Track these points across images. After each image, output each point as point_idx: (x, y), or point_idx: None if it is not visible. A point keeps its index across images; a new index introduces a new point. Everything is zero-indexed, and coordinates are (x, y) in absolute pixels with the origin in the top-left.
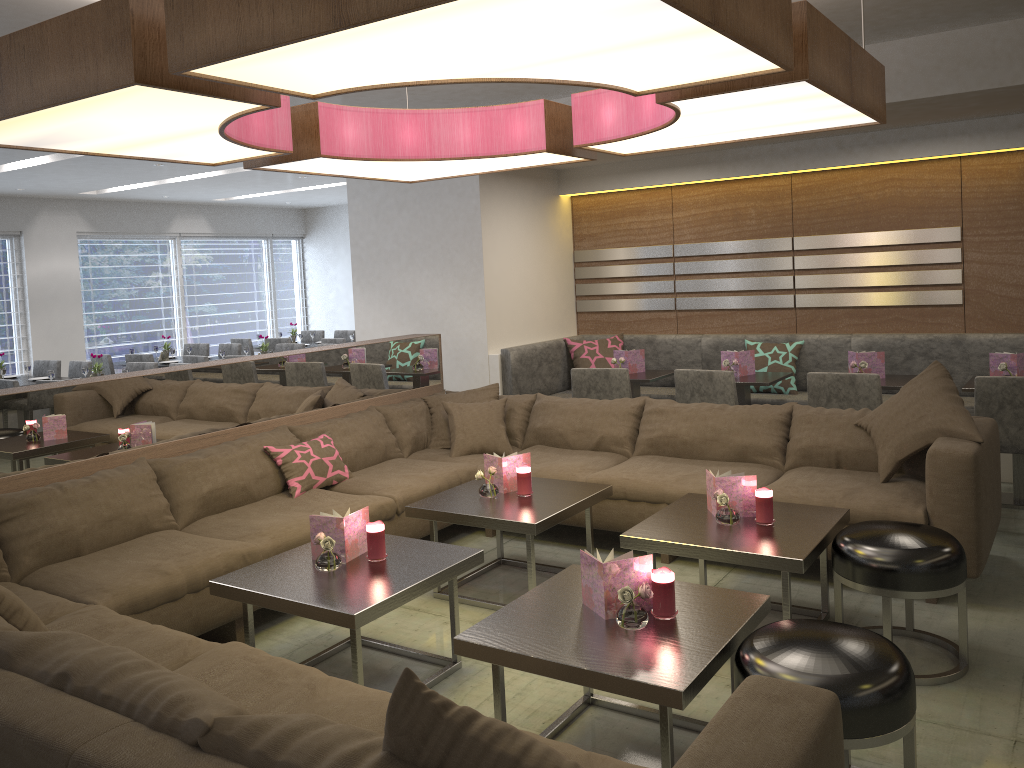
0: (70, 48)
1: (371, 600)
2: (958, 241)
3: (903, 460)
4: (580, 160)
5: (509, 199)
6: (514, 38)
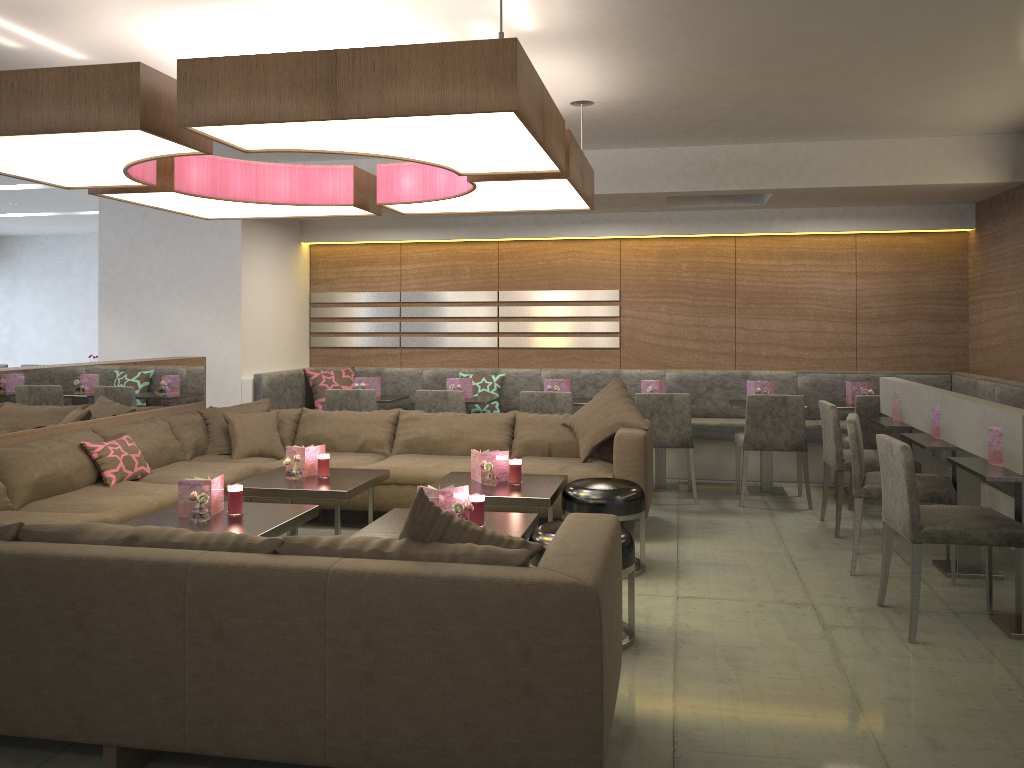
0: (70, 93)
1: (256, 532)
2: (617, 300)
3: (596, 446)
4: (368, 214)
5: (263, 242)
6: (425, 136)
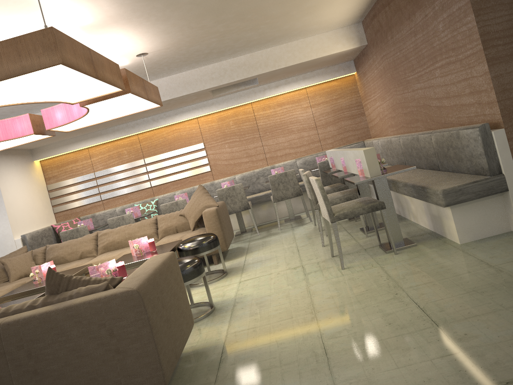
0: None
1: None
2: (204, 148)
3: (197, 221)
4: (48, 137)
5: (9, 165)
6: (30, 87)
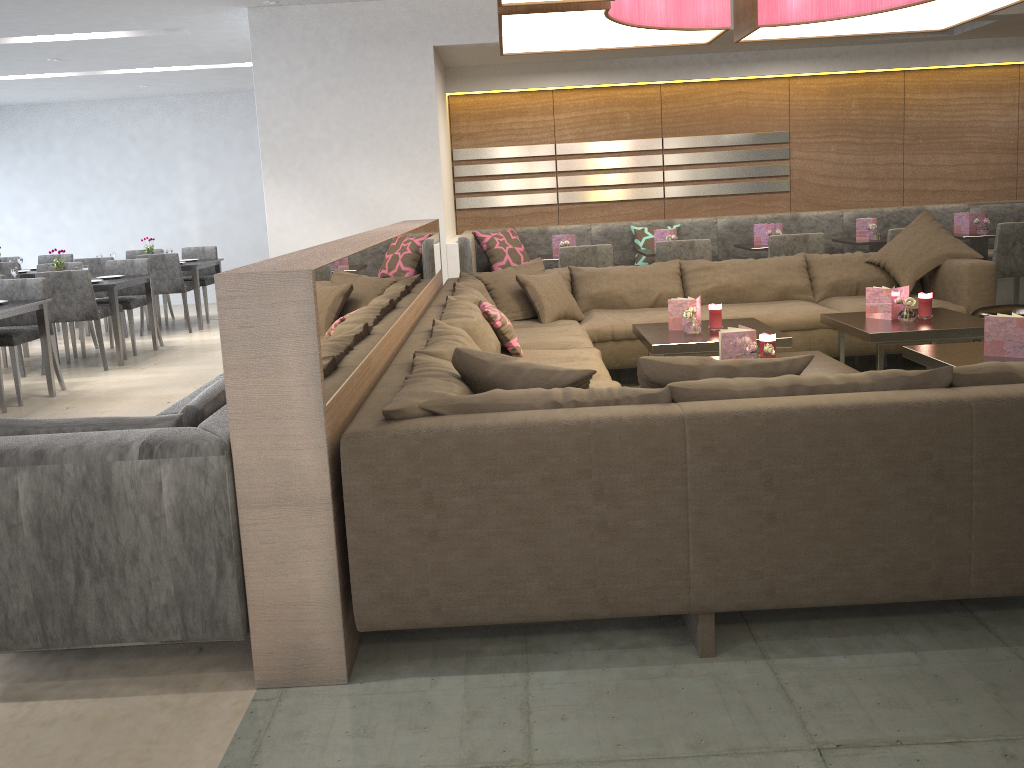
0: None
1: None
2: (786, 142)
3: (918, 280)
4: (695, 43)
5: (439, 91)
6: None
